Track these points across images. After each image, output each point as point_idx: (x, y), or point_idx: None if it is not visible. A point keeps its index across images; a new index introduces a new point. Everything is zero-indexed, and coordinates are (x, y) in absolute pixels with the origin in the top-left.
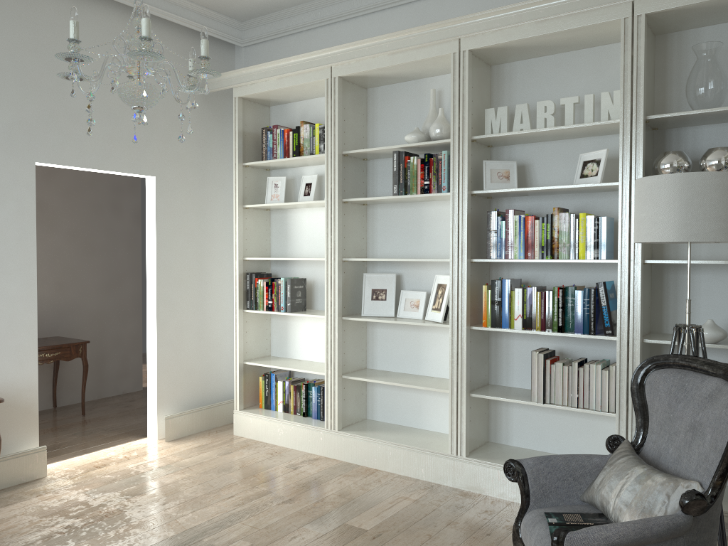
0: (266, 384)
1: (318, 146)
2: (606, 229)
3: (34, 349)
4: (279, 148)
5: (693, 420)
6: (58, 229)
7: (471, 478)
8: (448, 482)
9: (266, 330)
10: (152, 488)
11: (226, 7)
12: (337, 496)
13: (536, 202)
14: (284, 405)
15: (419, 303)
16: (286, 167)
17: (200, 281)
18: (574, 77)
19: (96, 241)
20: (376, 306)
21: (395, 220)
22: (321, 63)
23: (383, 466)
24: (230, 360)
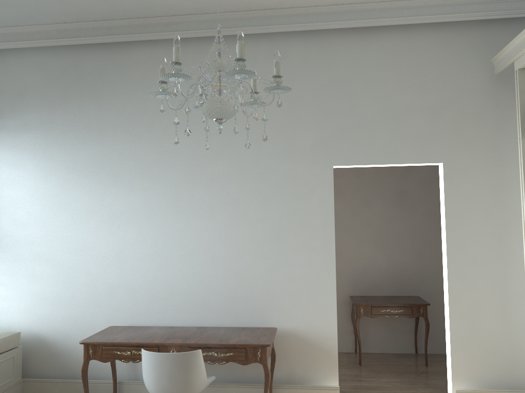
0: None
1: None
2: None
3: (333, 307)
4: None
5: None
6: (416, 211)
7: None
8: None
9: None
10: None
11: None
12: None
13: None
14: None
15: None
16: None
17: (501, 260)
18: None
19: None
20: None
21: None
22: None
23: None
24: None
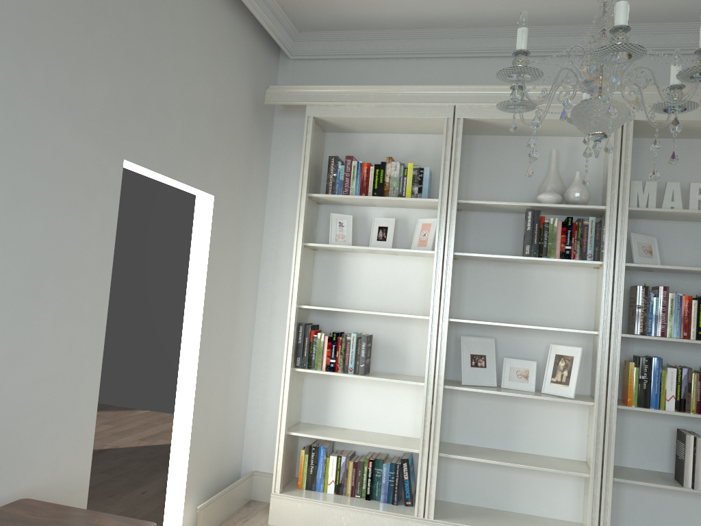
0: (312, 460)
1: (411, 188)
2: None
3: (92, 427)
4: (354, 183)
5: None
6: None
7: None
8: None
9: (300, 392)
10: None
11: (303, 11)
12: None
13: (661, 279)
14: (337, 485)
15: (528, 374)
16: (347, 204)
17: (231, 329)
18: None
19: None
20: (476, 373)
21: (490, 280)
22: (444, 100)
23: None
24: (242, 425)
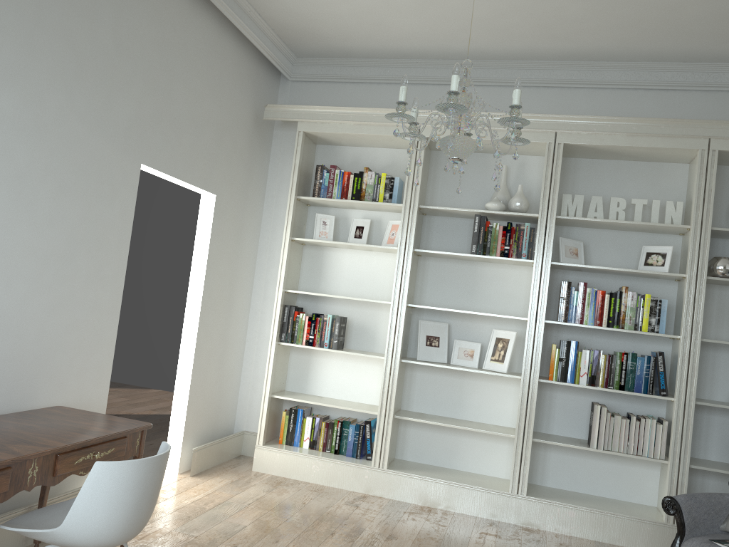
0: (292, 420)
1: (383, 194)
2: (666, 309)
3: (109, 367)
4: (336, 188)
5: None
6: None
7: (531, 514)
8: (506, 518)
9: (286, 364)
10: (243, 526)
11: (299, 42)
12: (427, 532)
13: (588, 278)
14: (311, 442)
15: (474, 353)
16: (331, 206)
17: (228, 308)
18: (631, 182)
19: None
20: (430, 351)
21: (448, 274)
22: None
23: (437, 503)
24: (235, 391)
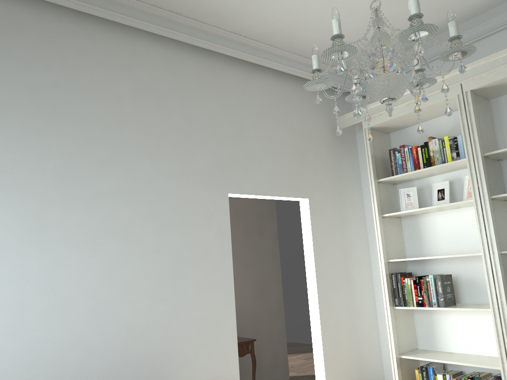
0: (424, 377)
1: (450, 154)
2: None
3: (235, 350)
4: (409, 163)
5: None
6: None
7: None
8: None
9: (411, 325)
10: None
11: (348, 63)
12: None
13: None
14: None
15: None
16: (413, 179)
17: (348, 284)
18: None
19: (249, 258)
20: None
21: None
22: (450, 83)
23: None
24: (377, 353)
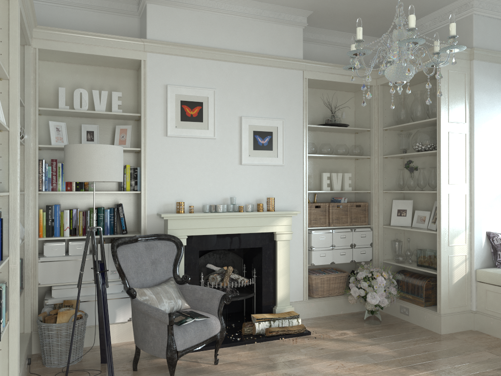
0: None
1: None
2: None
3: None
4: None
5: (151, 259)
6: None
7: None
8: None
9: None
10: None
11: None
12: None
13: None
14: None
15: None
16: None
17: None
18: None
19: None
20: None
21: None
22: None
23: None
24: None
